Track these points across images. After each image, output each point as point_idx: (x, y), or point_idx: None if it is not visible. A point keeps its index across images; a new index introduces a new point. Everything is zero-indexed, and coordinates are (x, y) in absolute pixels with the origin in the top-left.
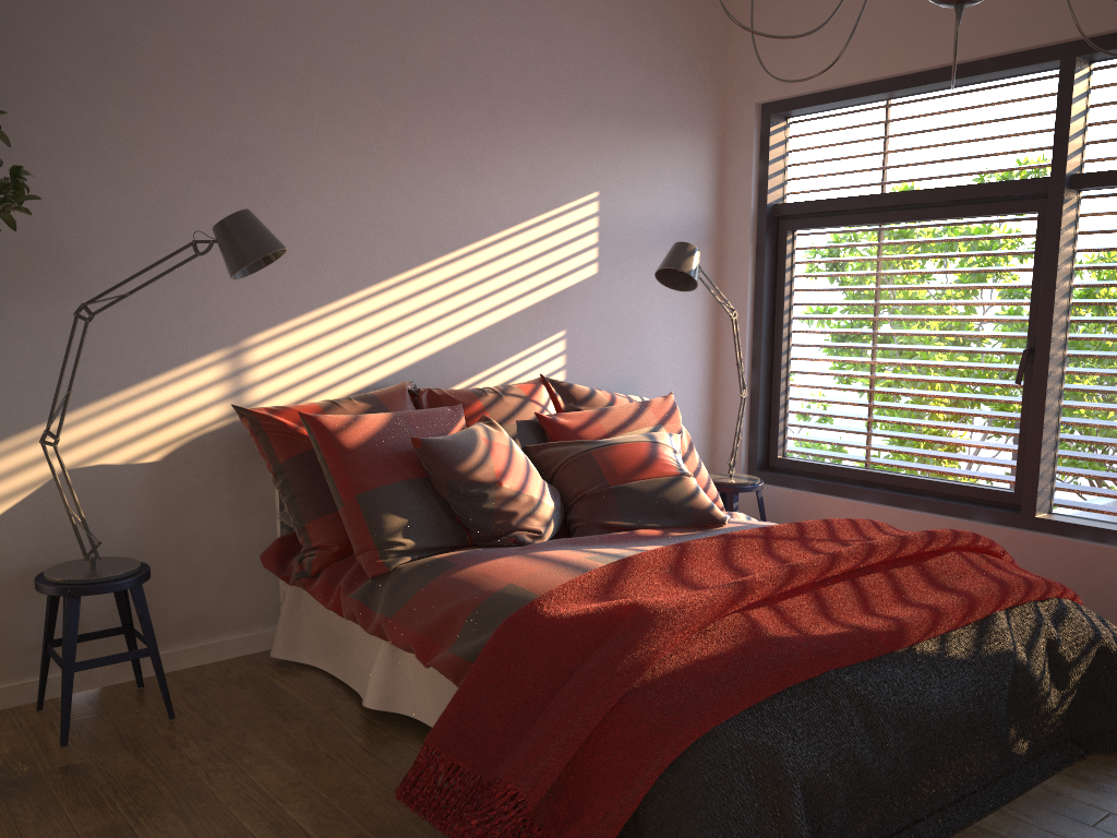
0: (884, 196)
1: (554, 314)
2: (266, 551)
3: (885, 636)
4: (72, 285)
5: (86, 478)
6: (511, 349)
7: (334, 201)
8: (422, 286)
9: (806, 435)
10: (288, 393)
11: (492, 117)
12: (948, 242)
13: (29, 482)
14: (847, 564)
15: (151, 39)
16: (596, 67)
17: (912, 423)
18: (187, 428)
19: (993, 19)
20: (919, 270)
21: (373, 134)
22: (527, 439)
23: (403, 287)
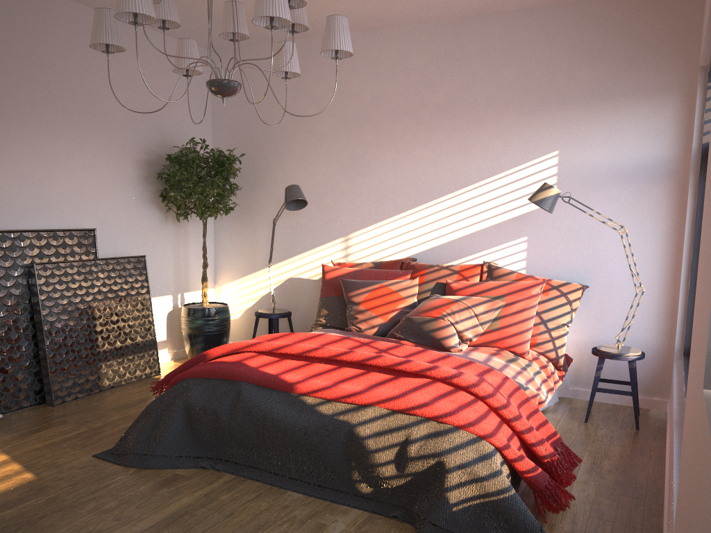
0: None
1: (518, 227)
2: None
3: (281, 381)
4: (295, 212)
5: (295, 281)
6: (485, 246)
7: (390, 173)
8: (432, 211)
9: None
10: (366, 258)
11: (479, 119)
12: None
13: (280, 280)
14: (323, 354)
15: (324, 120)
16: (558, 74)
17: None
18: None
19: None
20: None
21: (410, 140)
22: (436, 292)
23: (422, 212)
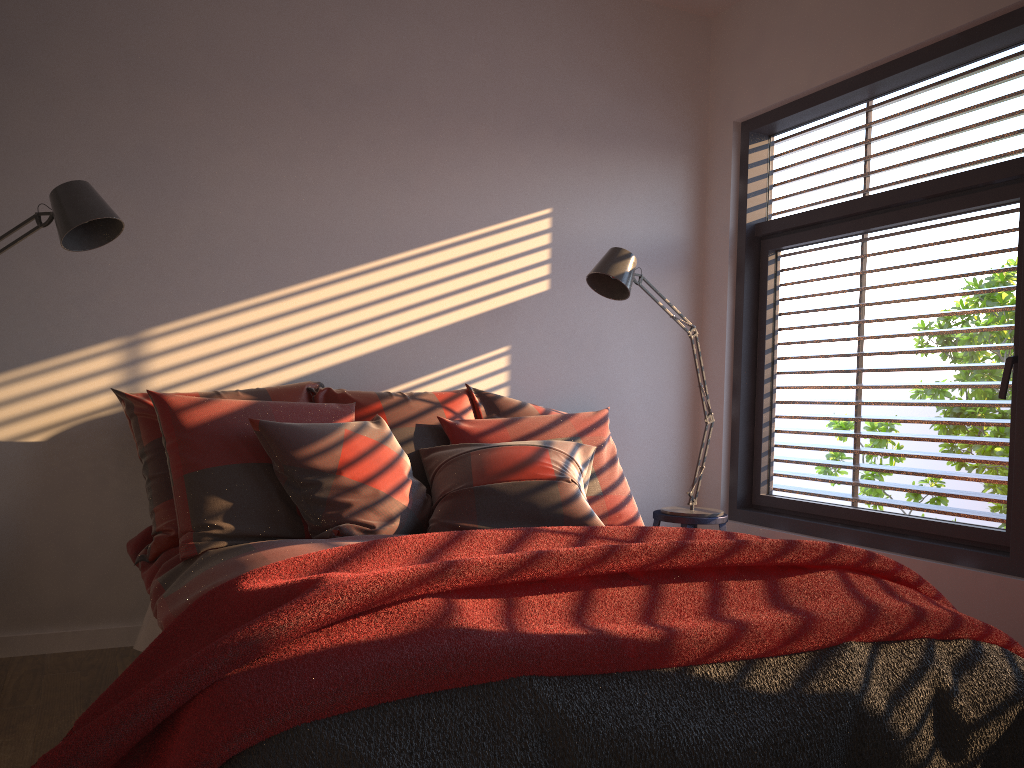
0: (858, 202)
1: (497, 328)
2: (134, 537)
3: (634, 646)
4: None
5: None
6: (444, 360)
7: (248, 203)
8: (343, 291)
9: (789, 470)
10: (188, 386)
11: (428, 130)
12: (928, 245)
13: None
14: (633, 560)
15: (65, 49)
16: (550, 86)
17: (895, 453)
18: (76, 411)
19: None
20: (898, 279)
21: (294, 142)
22: (424, 442)
23: (321, 290)
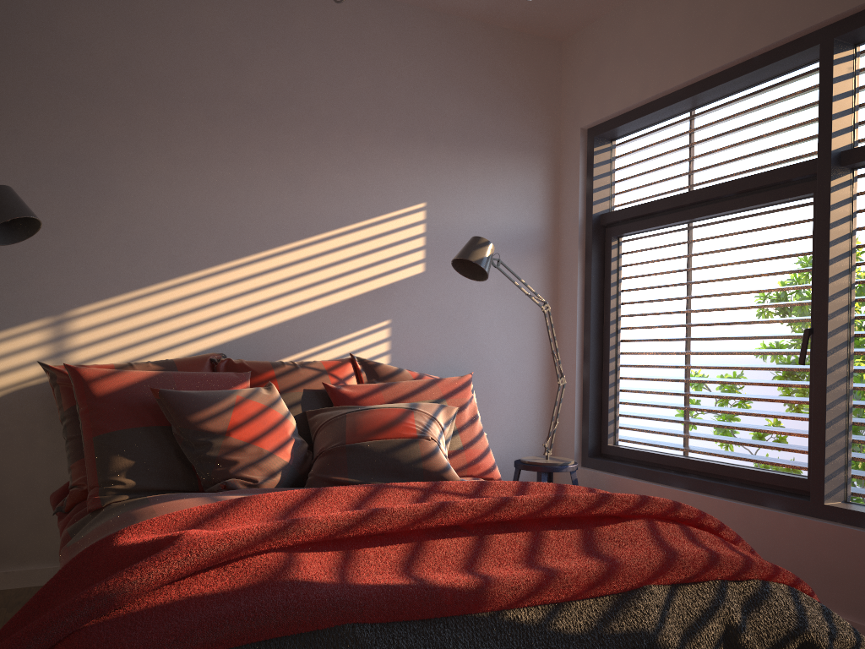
0: (683, 196)
1: (379, 305)
2: (56, 490)
3: (451, 594)
4: None
5: None
6: (333, 333)
7: (161, 201)
8: (244, 275)
9: (632, 424)
10: (107, 358)
11: (318, 138)
12: (740, 233)
13: None
14: (459, 515)
15: (0, 73)
16: (423, 100)
17: (717, 410)
18: (8, 381)
19: (757, 17)
20: (717, 261)
21: (201, 149)
22: (310, 405)
23: (225, 275)
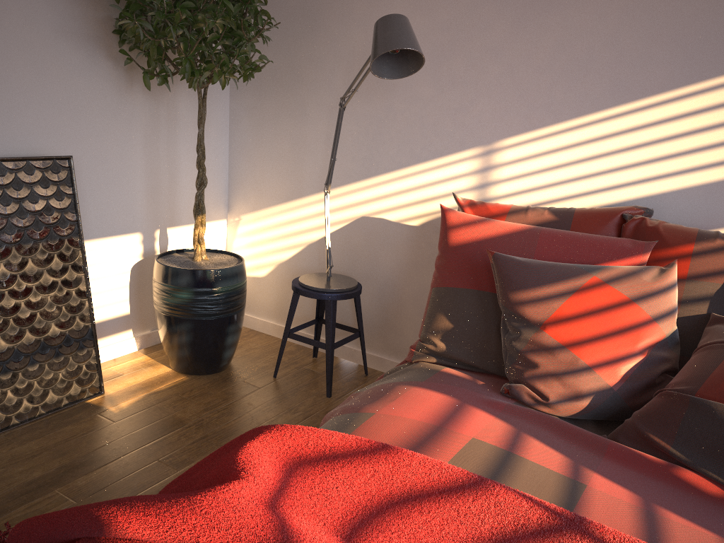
0: None
1: None
2: None
3: None
4: (385, 87)
5: (373, 225)
6: None
7: (615, 7)
8: (710, 103)
9: None
10: (526, 195)
11: None
12: None
13: (344, 219)
14: None
15: None
16: None
17: None
18: (440, 206)
19: None
20: None
21: None
22: None
23: (681, 103)
